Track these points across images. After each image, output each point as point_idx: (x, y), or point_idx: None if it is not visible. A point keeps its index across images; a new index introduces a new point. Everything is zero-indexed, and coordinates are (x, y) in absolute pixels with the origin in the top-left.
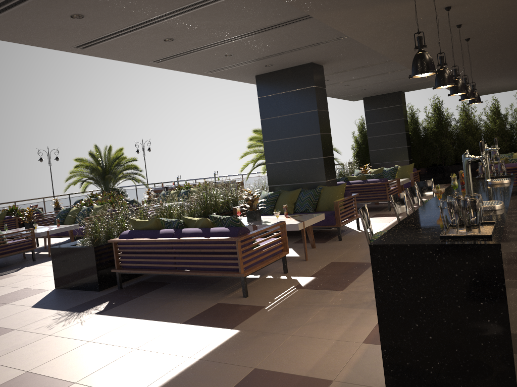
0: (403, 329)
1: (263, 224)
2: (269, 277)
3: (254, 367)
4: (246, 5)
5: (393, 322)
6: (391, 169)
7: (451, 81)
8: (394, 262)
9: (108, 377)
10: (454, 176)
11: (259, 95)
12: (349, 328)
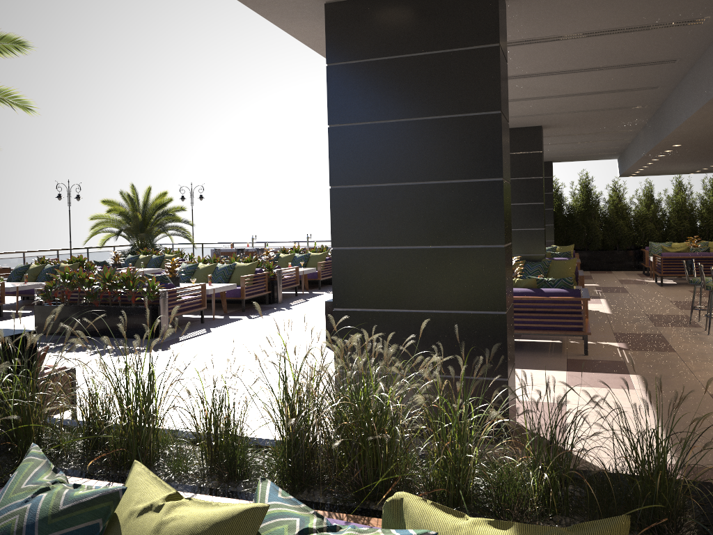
0: None
1: None
2: (575, 342)
3: (707, 393)
4: (595, 77)
5: None
6: (549, 248)
7: None
8: None
9: (588, 400)
10: None
11: None
12: None
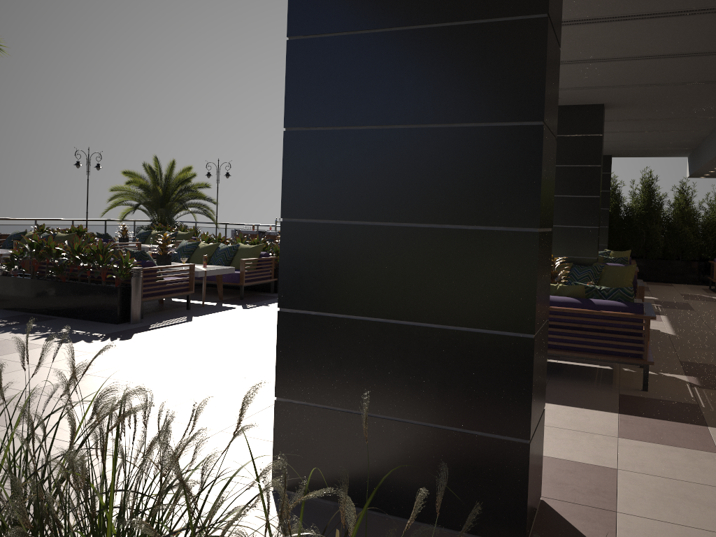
0: None
1: None
2: (630, 371)
3: None
4: (682, 28)
5: None
6: (602, 253)
7: None
8: None
9: (650, 466)
10: None
11: None
12: None
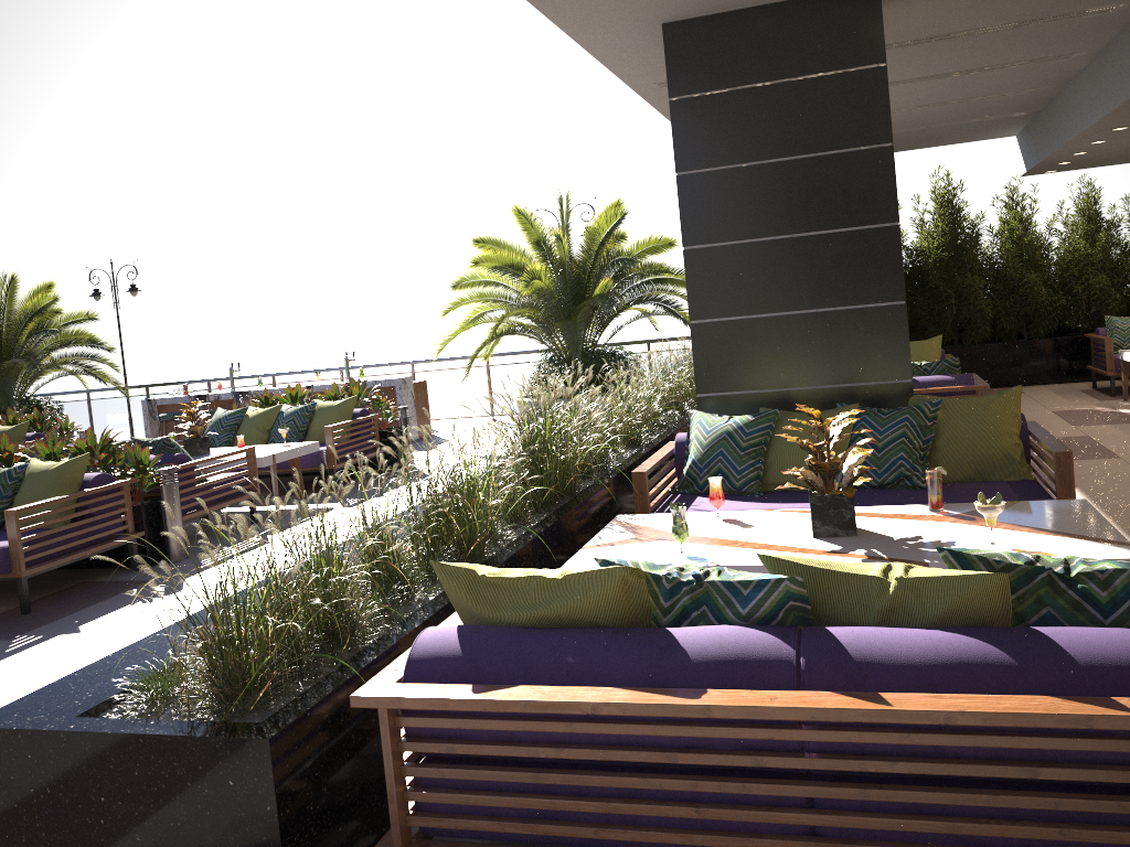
0: None
1: None
2: None
3: None
4: None
5: None
6: None
7: None
8: None
9: None
10: None
11: (676, 93)
12: None
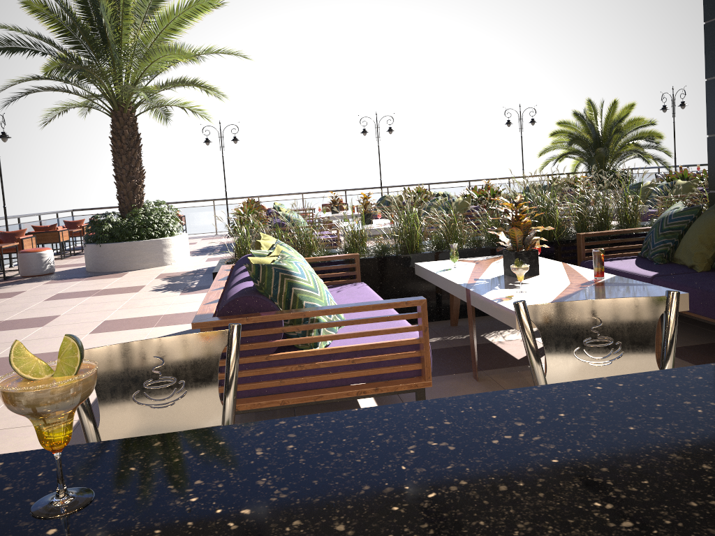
0: None
1: (477, 292)
2: None
3: None
4: None
5: None
6: None
7: None
8: None
9: None
10: None
11: None
12: None
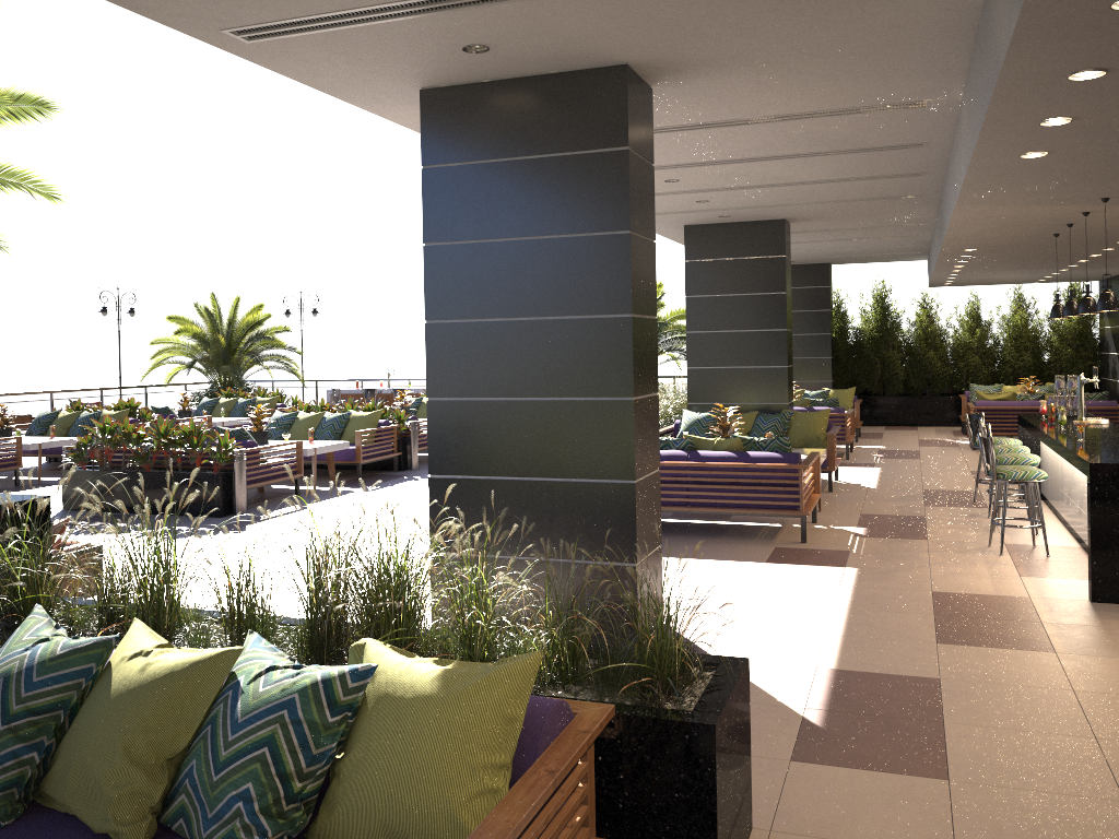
0: (1116, 542)
1: None
2: (799, 526)
3: (929, 590)
4: (824, 163)
5: (1106, 535)
6: (819, 393)
7: (1117, 306)
8: (1114, 480)
9: (770, 597)
10: (1061, 409)
11: (688, 258)
12: (988, 567)
